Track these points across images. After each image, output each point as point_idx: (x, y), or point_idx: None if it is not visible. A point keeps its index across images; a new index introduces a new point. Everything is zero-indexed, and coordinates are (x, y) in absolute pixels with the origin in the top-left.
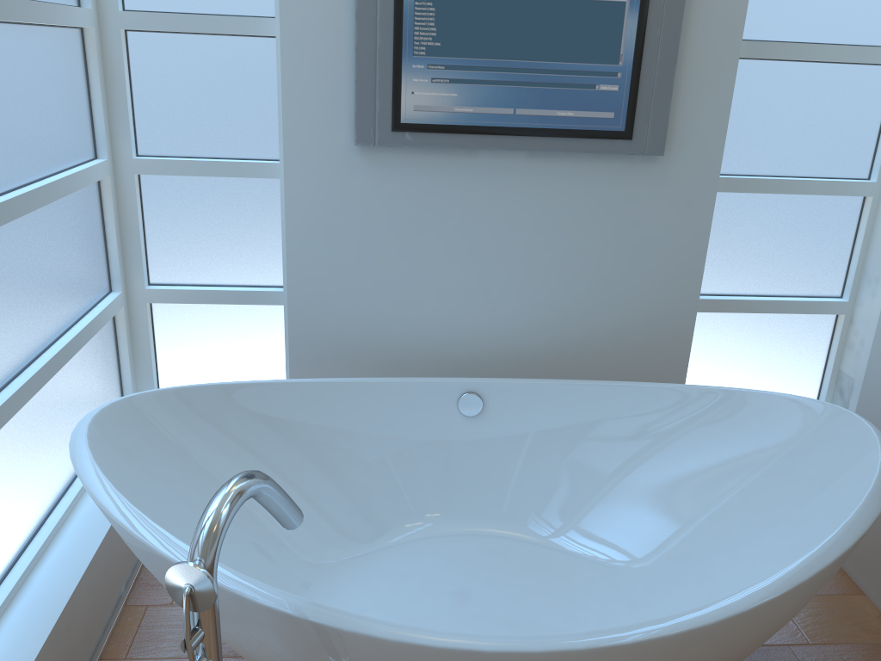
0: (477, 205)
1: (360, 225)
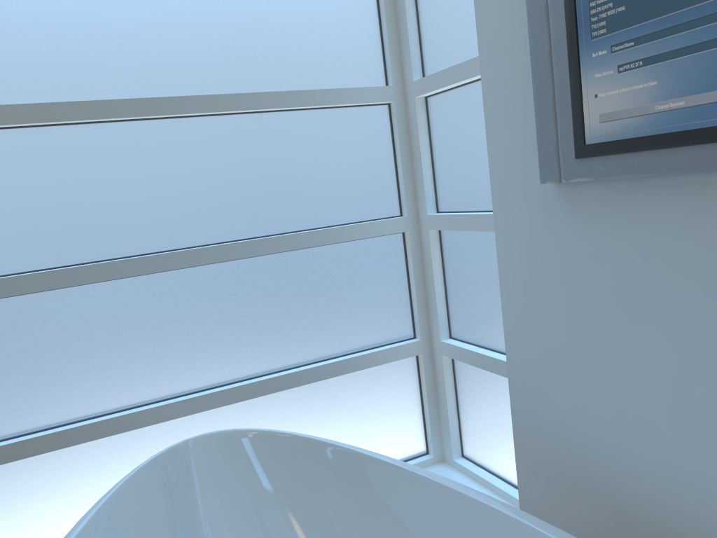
0: None
1: (566, 296)
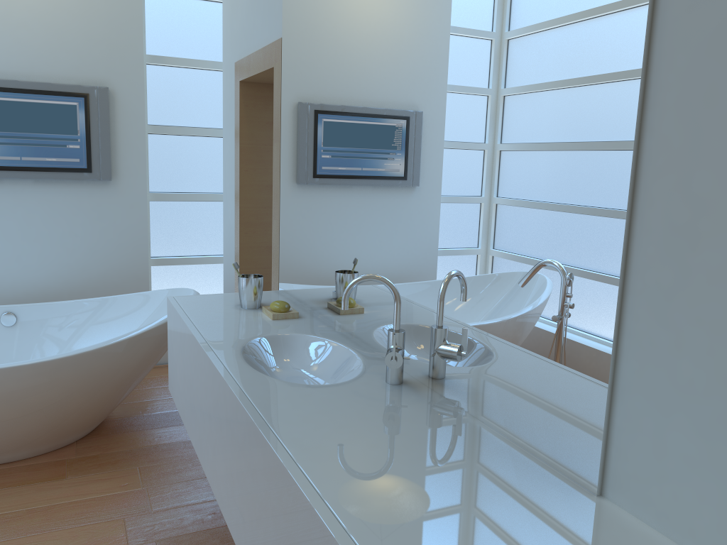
0: (6, 209)
1: None
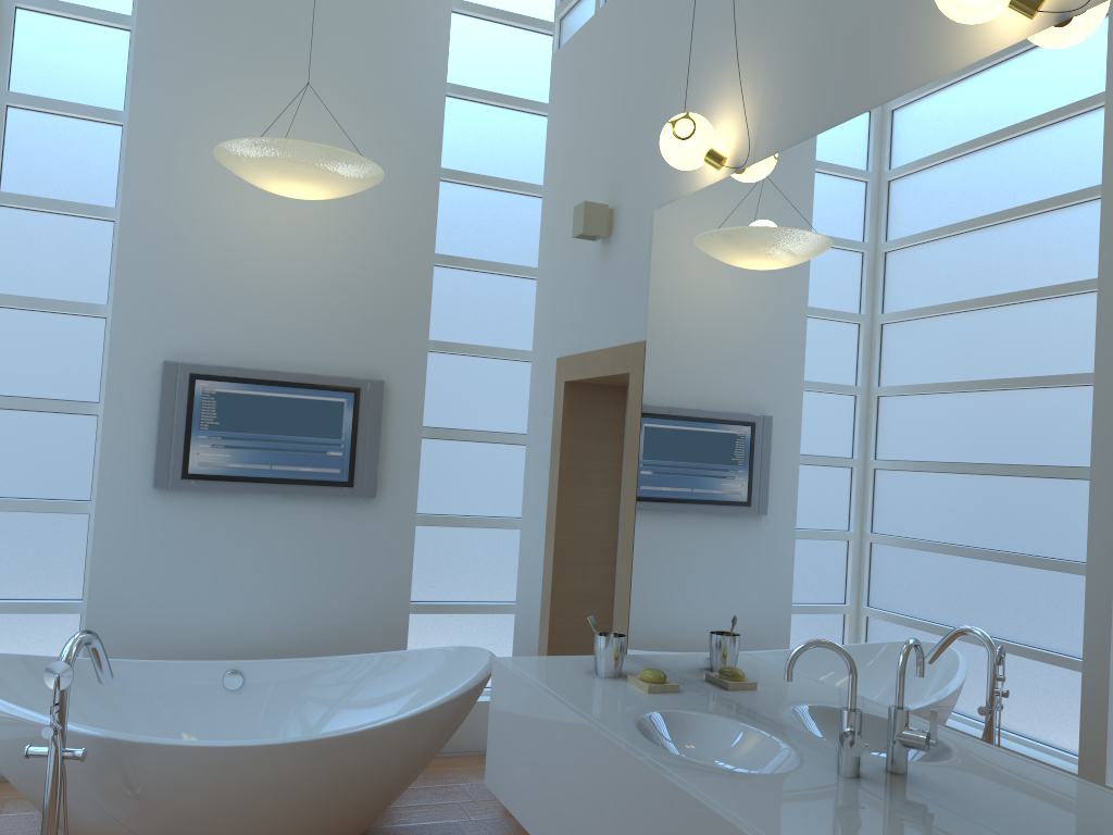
0: (243, 531)
1: (152, 546)
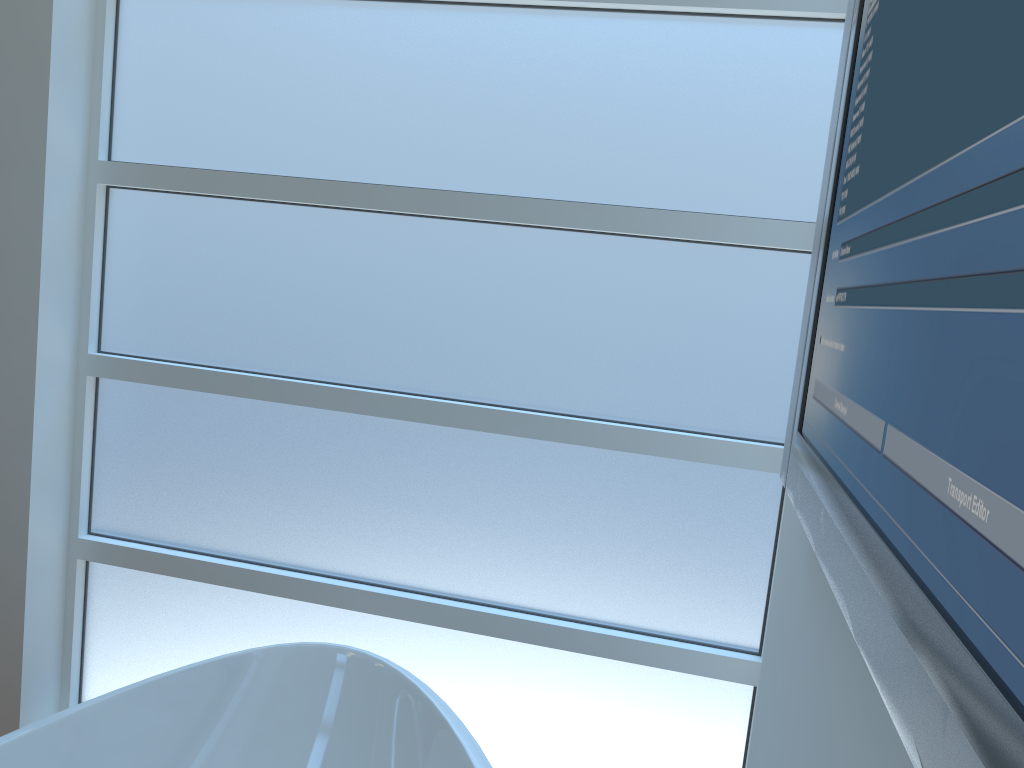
0: None
1: (781, 709)
